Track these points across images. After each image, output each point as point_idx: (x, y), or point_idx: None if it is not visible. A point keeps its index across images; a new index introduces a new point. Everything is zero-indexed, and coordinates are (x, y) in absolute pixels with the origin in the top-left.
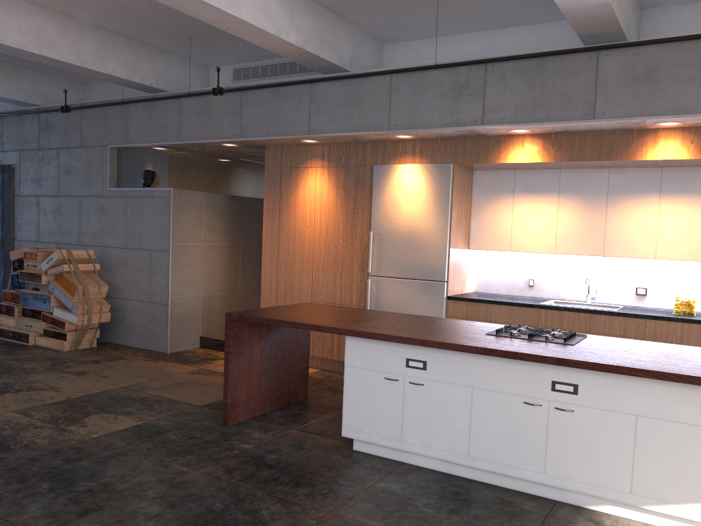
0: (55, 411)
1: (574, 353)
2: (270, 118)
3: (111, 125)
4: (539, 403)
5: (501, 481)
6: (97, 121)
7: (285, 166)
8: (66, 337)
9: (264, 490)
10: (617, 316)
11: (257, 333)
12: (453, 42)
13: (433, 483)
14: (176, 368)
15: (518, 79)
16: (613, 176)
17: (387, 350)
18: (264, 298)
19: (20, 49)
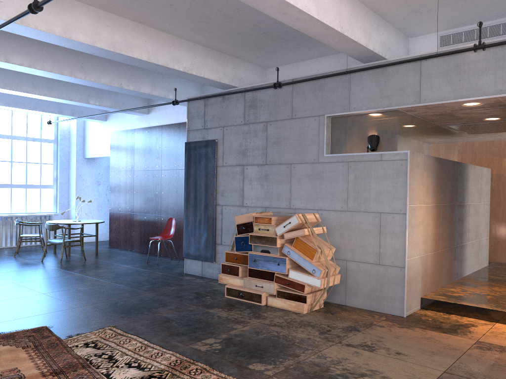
0: None
1: None
2: None
3: (328, 95)
4: None
5: None
6: (311, 93)
7: None
8: (306, 299)
9: None
10: None
11: None
12: None
13: None
14: (451, 340)
15: None
16: None
17: None
18: None
19: (305, 13)
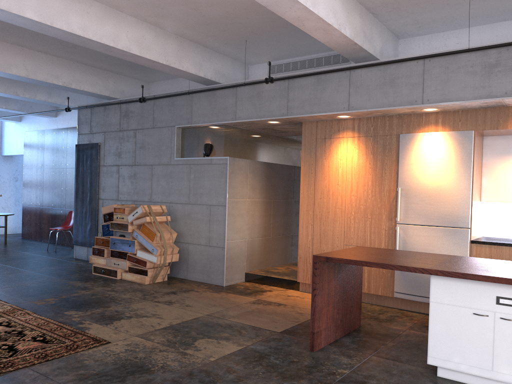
0: (168, 336)
1: None
2: (314, 99)
3: (178, 110)
4: None
5: None
6: (167, 108)
7: (319, 137)
8: (147, 273)
9: None
10: None
11: (332, 272)
12: (462, 34)
13: None
14: (239, 299)
15: None
16: None
17: (475, 288)
18: (301, 243)
19: (127, 52)
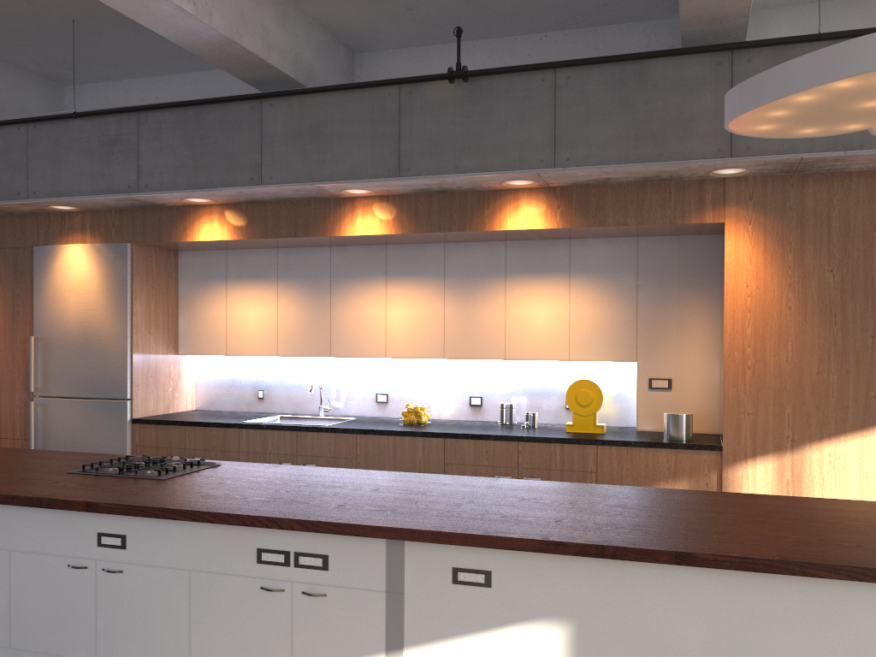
0: None
1: (130, 493)
2: None
3: None
4: (85, 565)
5: None
6: None
7: None
8: None
9: None
10: (326, 433)
11: None
12: (148, 86)
13: None
14: None
15: (176, 134)
16: (336, 256)
17: None
18: None
19: None
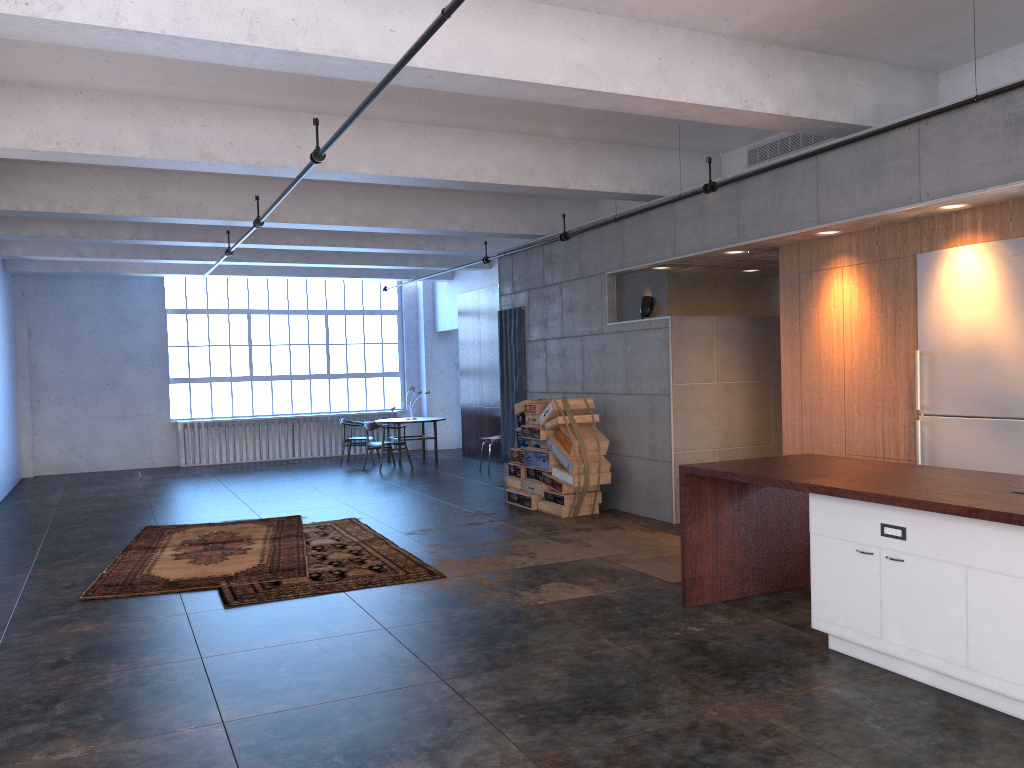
0: (518, 576)
1: None
2: (771, 210)
3: (607, 248)
4: None
5: (1019, 711)
6: (594, 245)
7: (803, 271)
8: (563, 501)
9: (681, 675)
10: None
11: (724, 492)
12: None
13: (912, 699)
14: (672, 541)
15: None
16: None
17: (857, 512)
18: (787, 452)
19: (497, 184)
